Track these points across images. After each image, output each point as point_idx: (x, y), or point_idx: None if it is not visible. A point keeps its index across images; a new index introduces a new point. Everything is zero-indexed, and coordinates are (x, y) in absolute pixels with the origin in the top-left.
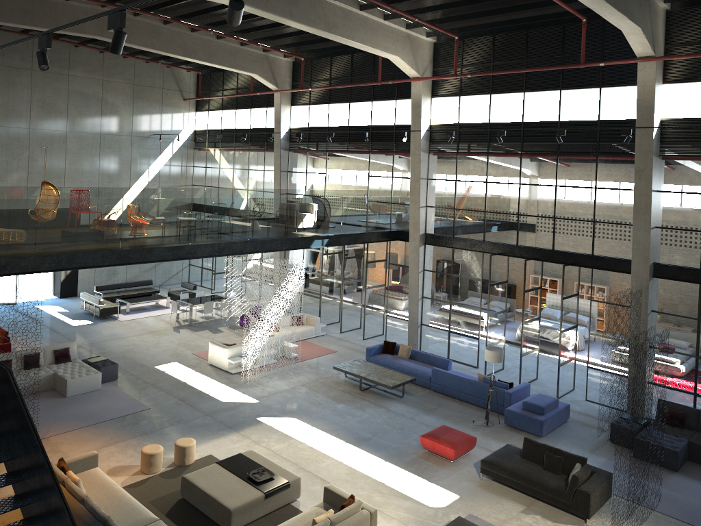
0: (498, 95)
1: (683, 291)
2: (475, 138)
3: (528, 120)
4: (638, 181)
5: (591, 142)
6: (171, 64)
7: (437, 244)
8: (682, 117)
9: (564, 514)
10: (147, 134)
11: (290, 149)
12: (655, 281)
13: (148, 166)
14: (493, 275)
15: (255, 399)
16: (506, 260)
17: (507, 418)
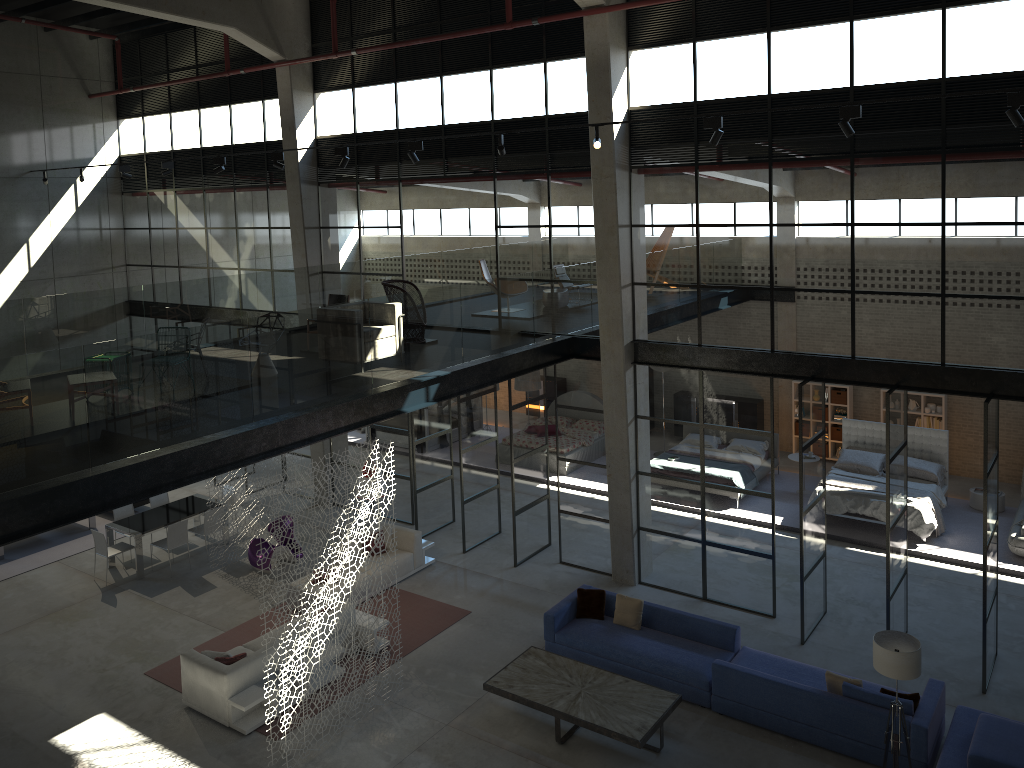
0: (788, 32)
1: None
2: (737, 131)
3: (866, 83)
4: None
5: None
6: (52, 23)
7: (664, 362)
8: None
9: None
10: (16, 172)
11: (321, 182)
12: None
13: (25, 237)
14: (806, 427)
15: None
16: (822, 388)
17: None
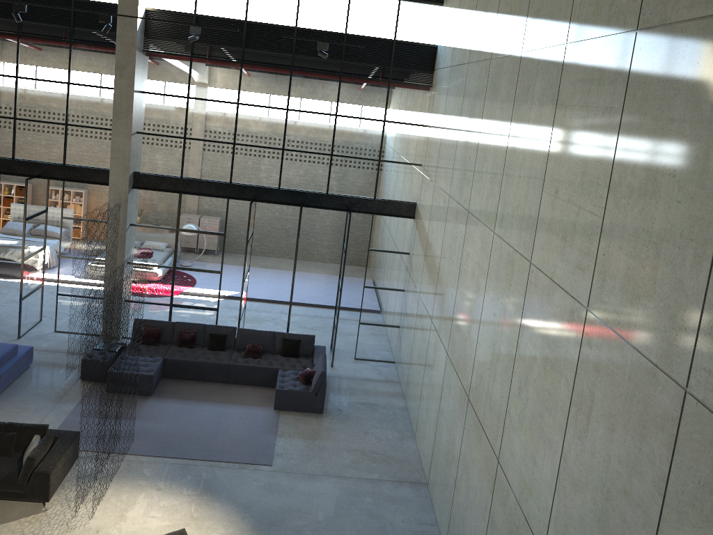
0: None
1: (164, 201)
2: None
3: None
4: (119, 79)
5: (63, 25)
6: None
7: None
8: (169, 9)
9: (17, 504)
10: None
11: None
12: (135, 193)
13: None
14: None
15: None
16: None
17: None
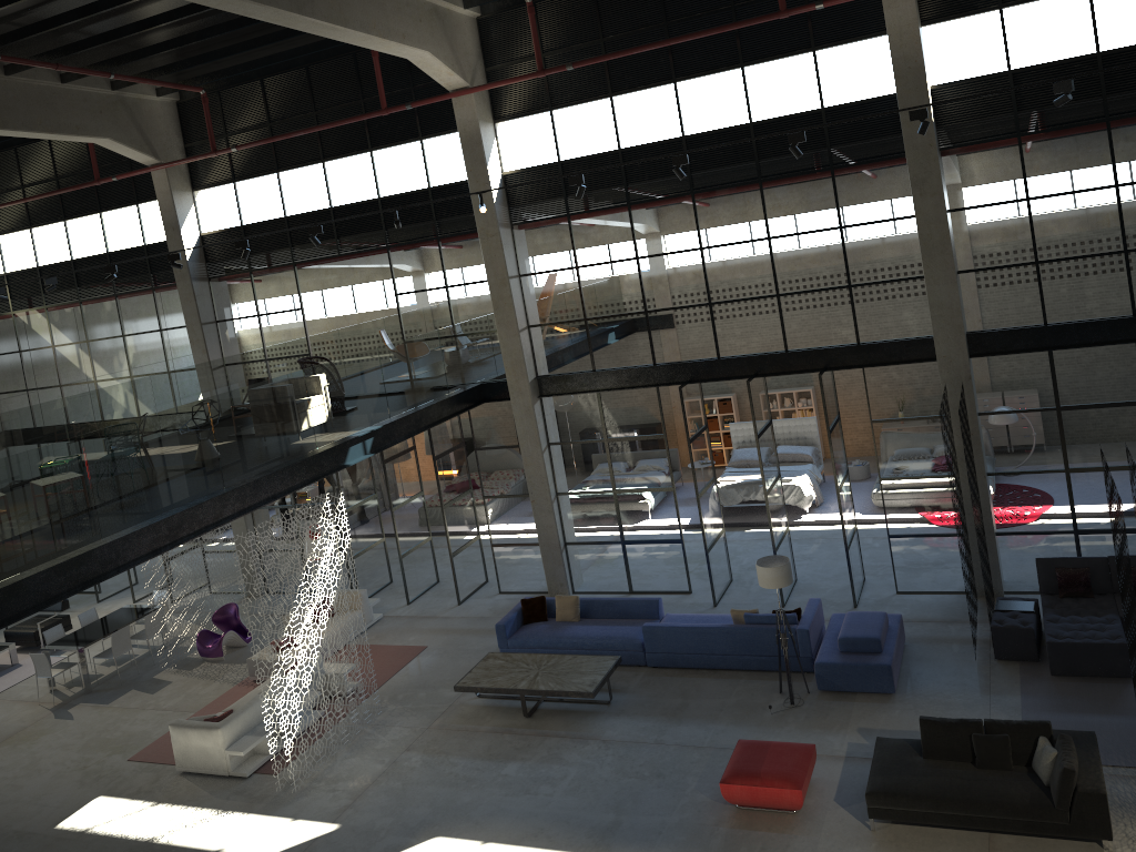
0: (626, 96)
1: (1024, 368)
2: (598, 183)
3: (694, 132)
4: (920, 200)
5: (816, 149)
6: None
7: (566, 391)
8: (965, 78)
9: (1057, 843)
10: None
11: (212, 277)
12: (975, 364)
13: None
14: (691, 422)
15: (329, 823)
16: (699, 389)
17: (823, 679)
